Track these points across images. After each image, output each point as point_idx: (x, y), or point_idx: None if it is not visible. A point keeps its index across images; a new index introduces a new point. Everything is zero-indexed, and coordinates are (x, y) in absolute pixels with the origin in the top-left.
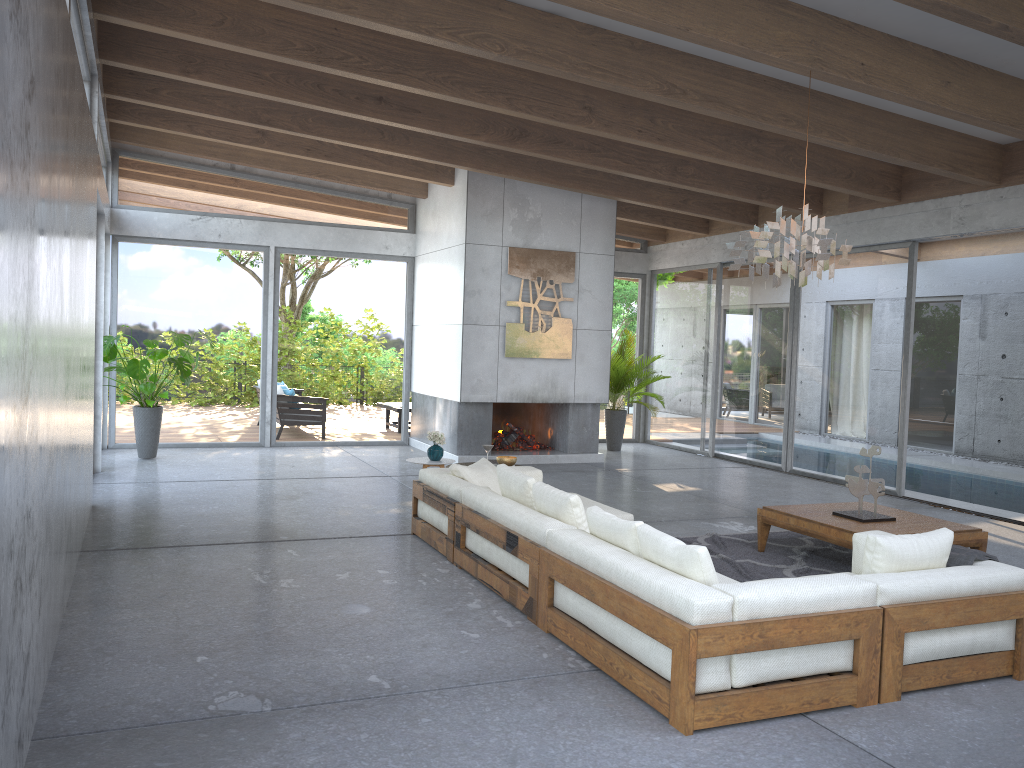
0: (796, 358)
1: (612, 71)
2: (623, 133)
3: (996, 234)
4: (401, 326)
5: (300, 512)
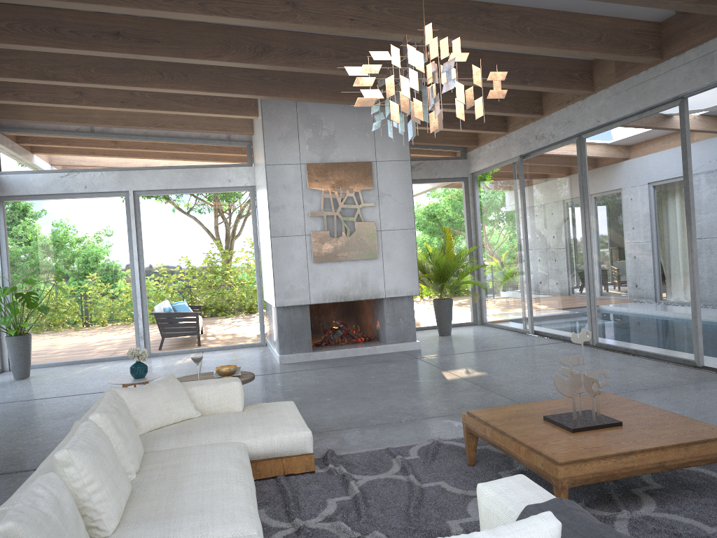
0: (590, 234)
1: None
2: (333, 24)
3: None
4: (250, 245)
5: (42, 435)
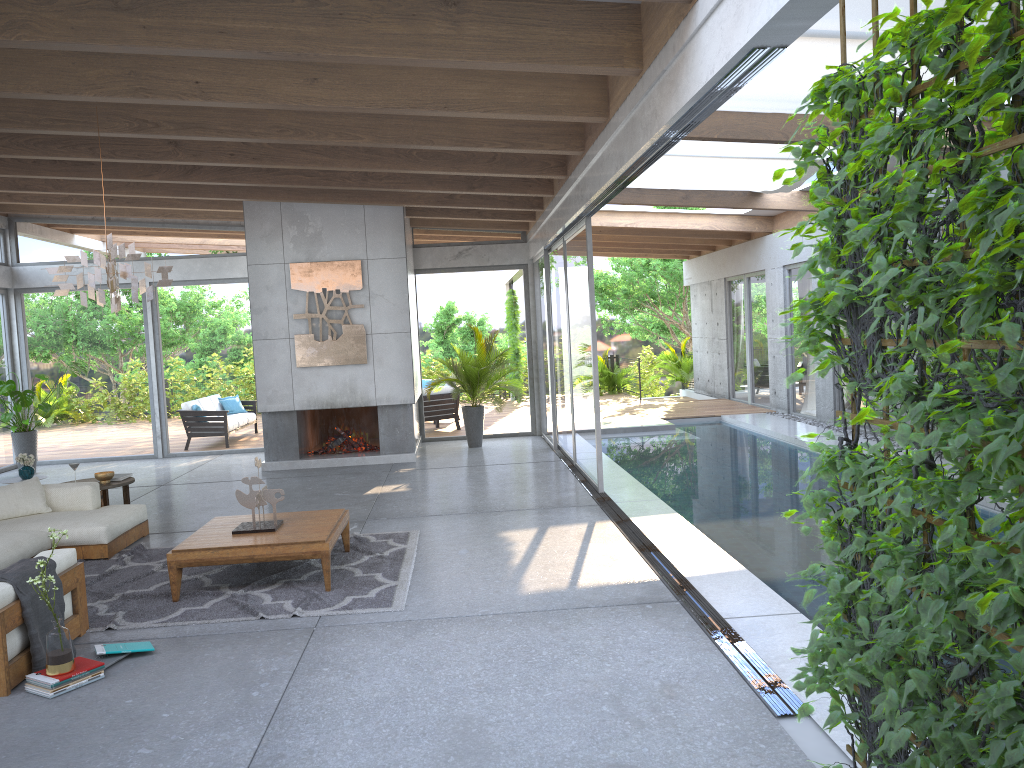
0: (569, 346)
1: (76, 120)
2: (214, 159)
3: None
4: None
5: None
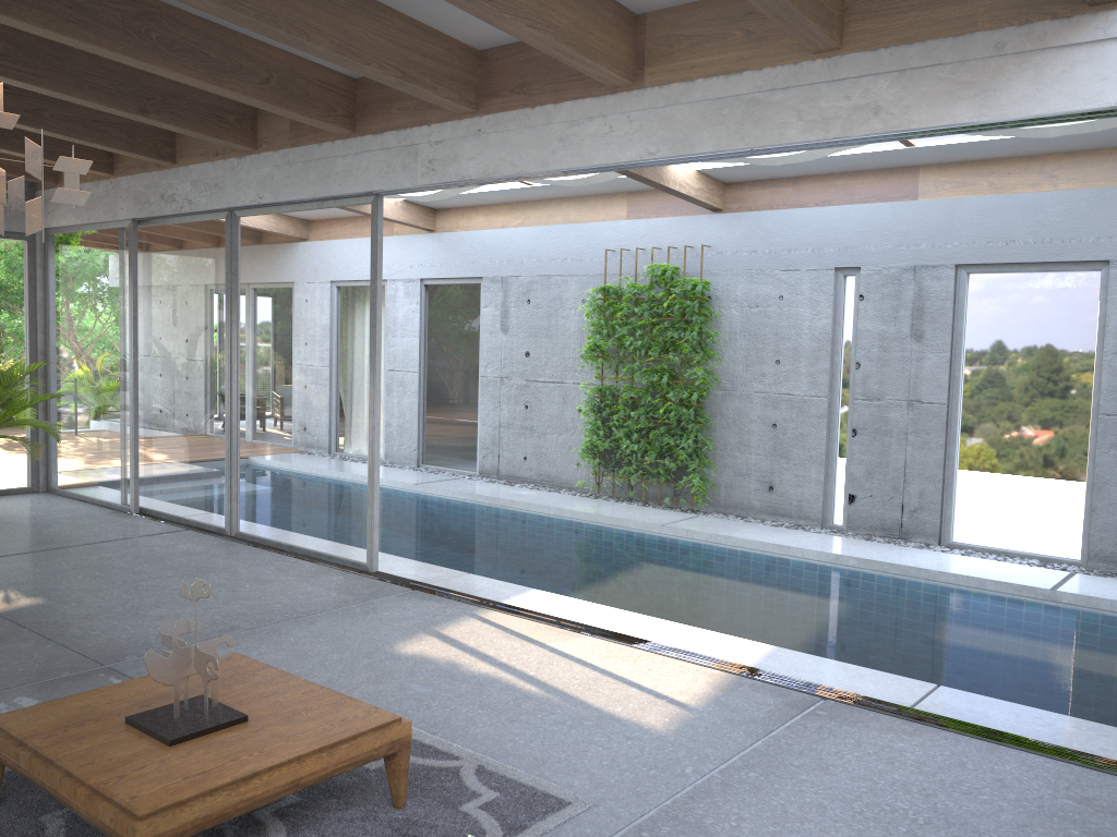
0: (238, 367)
1: None
2: None
3: (517, 202)
4: None
5: None
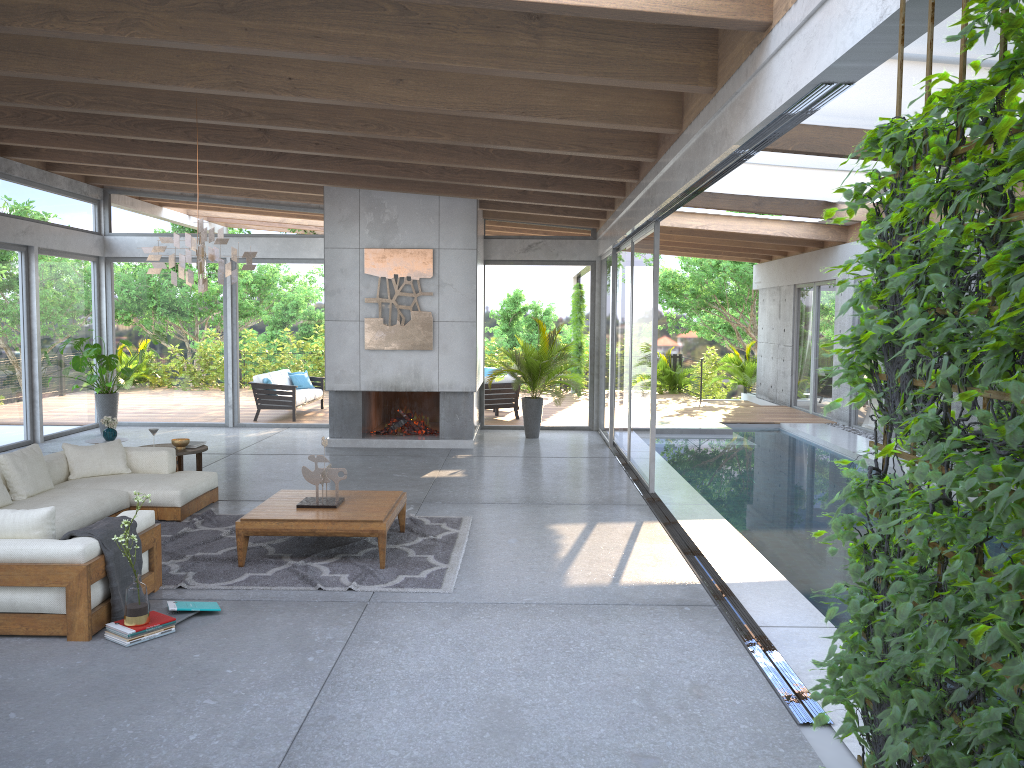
0: (631, 346)
1: (175, 106)
2: (300, 148)
3: None
4: None
5: None
